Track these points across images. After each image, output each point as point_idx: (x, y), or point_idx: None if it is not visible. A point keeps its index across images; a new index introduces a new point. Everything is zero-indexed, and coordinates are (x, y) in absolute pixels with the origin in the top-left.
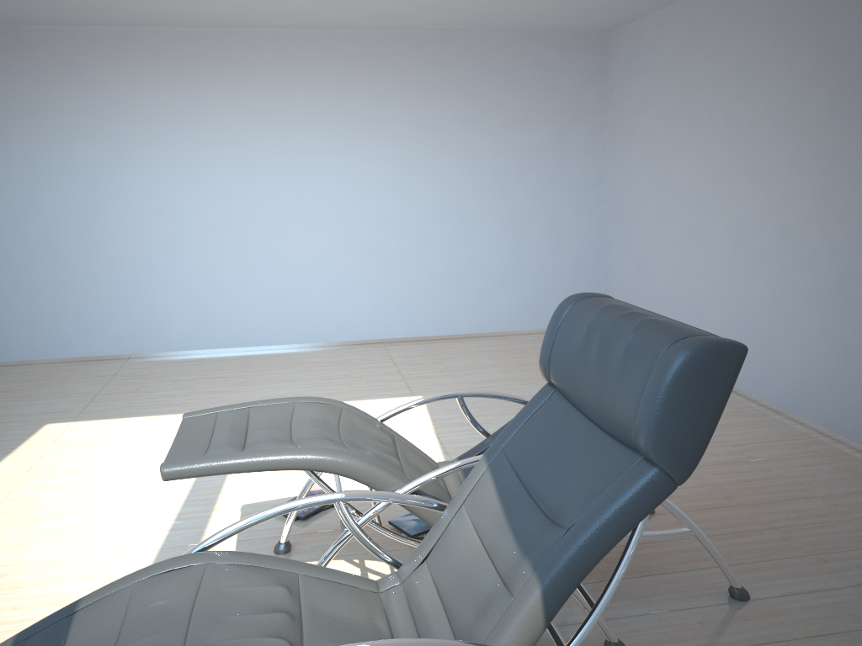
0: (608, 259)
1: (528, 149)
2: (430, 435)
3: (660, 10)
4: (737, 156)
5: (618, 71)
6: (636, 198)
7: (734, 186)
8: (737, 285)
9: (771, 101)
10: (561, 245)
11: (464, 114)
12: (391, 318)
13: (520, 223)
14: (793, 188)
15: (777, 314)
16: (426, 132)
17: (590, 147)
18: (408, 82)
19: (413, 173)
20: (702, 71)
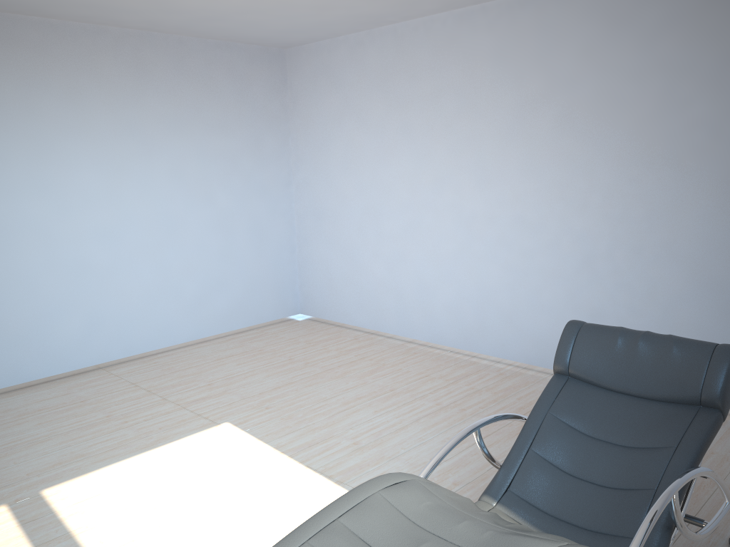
0: (303, 253)
1: (228, 153)
2: (297, 466)
3: (355, 33)
4: (462, 162)
5: (302, 83)
6: (338, 197)
7: (460, 186)
8: (471, 268)
9: (497, 117)
10: (262, 243)
11: (167, 118)
12: (107, 339)
13: (227, 225)
14: (528, 188)
15: (519, 289)
16: (130, 136)
17: (279, 152)
18: (107, 82)
19: (120, 180)
20: (413, 89)
